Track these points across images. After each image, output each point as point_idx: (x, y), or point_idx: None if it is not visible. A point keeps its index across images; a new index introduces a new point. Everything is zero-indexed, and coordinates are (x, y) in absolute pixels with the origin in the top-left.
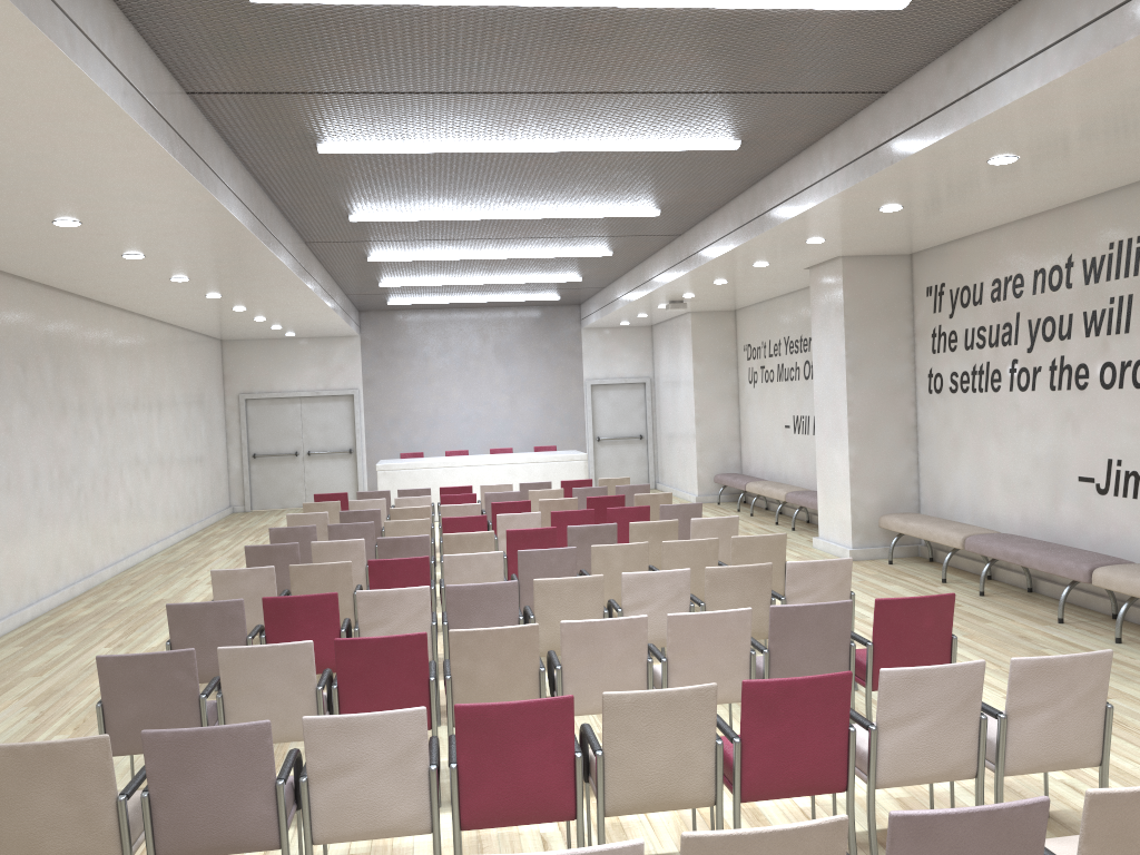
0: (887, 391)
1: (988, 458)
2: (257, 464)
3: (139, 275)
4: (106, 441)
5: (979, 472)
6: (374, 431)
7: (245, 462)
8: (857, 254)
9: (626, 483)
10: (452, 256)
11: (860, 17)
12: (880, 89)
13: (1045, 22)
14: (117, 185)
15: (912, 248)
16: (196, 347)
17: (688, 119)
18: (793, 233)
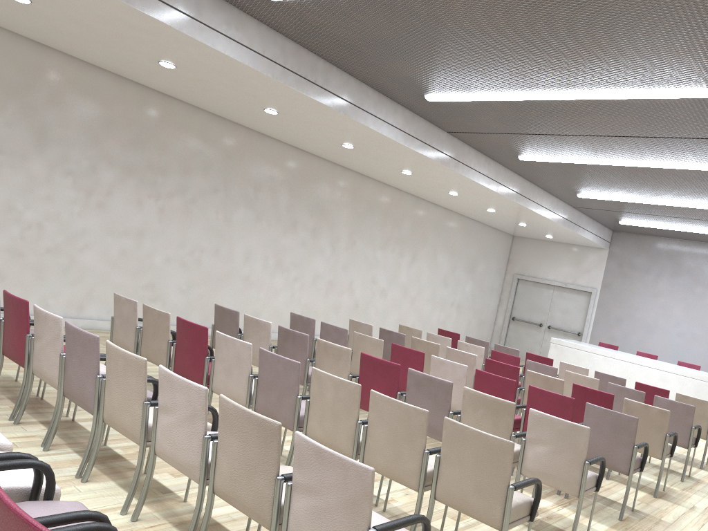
0: None
1: None
2: (513, 325)
3: (318, 138)
4: (338, 259)
5: None
6: (600, 324)
7: (505, 321)
8: None
9: (706, 407)
10: (585, 160)
11: None
12: None
13: None
14: (98, 10)
15: None
16: (476, 232)
17: None
18: None
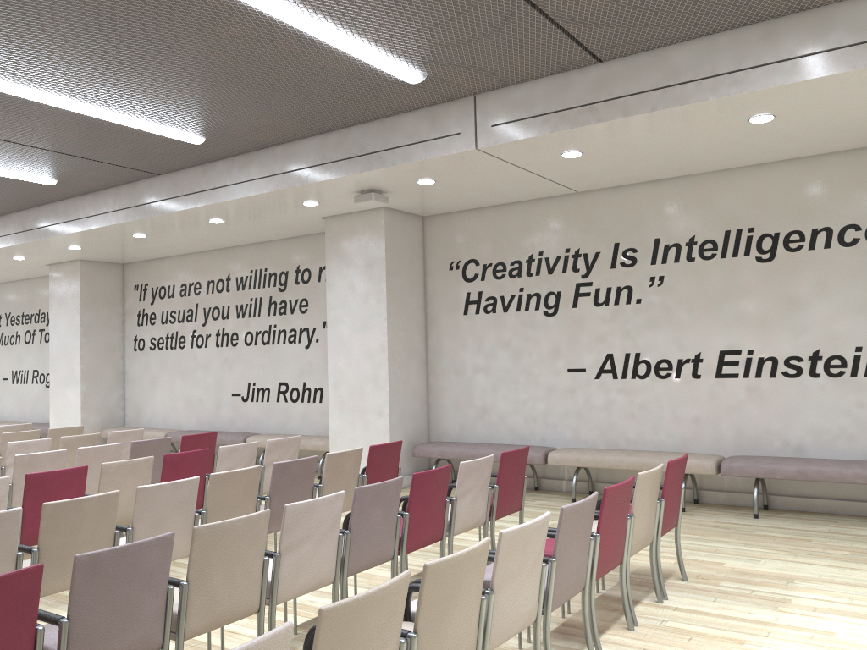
0: (107, 349)
1: (176, 388)
2: None
3: None
4: None
5: (169, 397)
6: None
7: None
8: (92, 259)
9: None
10: None
11: (174, 141)
12: (158, 172)
13: (259, 167)
14: None
15: (128, 260)
16: None
17: (36, 163)
18: (66, 241)
